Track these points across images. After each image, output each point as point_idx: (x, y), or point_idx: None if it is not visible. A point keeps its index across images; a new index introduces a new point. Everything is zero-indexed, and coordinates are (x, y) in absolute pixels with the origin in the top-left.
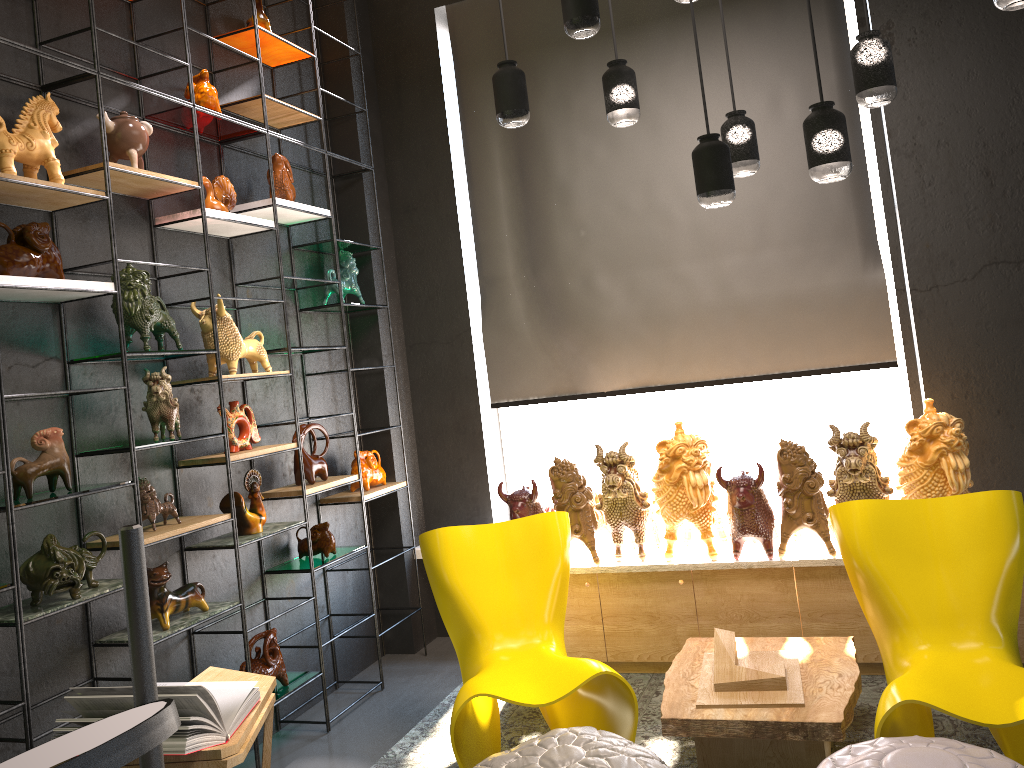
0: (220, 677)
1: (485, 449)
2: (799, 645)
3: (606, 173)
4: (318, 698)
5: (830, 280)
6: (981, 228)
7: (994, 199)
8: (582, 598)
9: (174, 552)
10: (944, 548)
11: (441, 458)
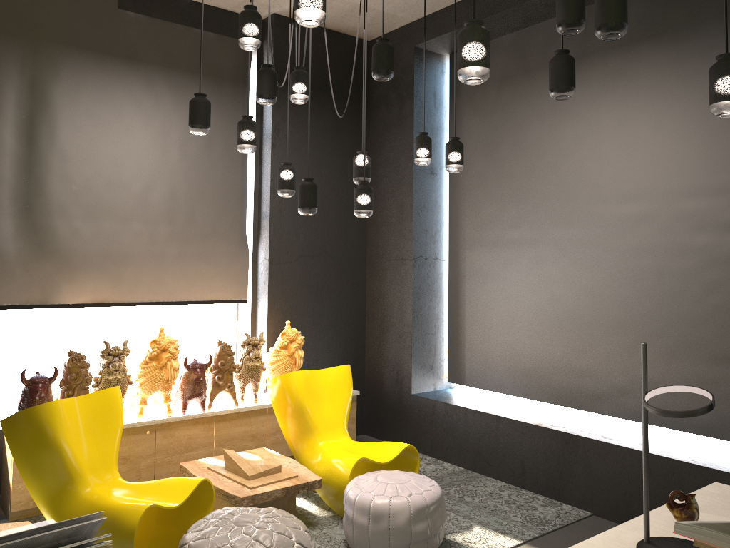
0: None
1: None
2: (247, 455)
3: (99, 150)
4: None
5: (223, 250)
6: (301, 237)
7: (307, 224)
8: None
9: None
10: (326, 393)
11: None
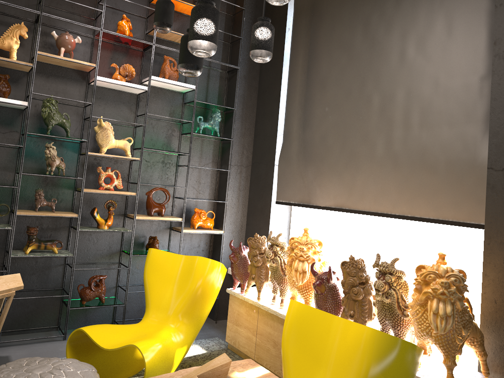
0: (12, 278)
1: (270, 225)
2: None
3: (343, 73)
4: None
5: (453, 155)
6: None
7: None
8: (251, 318)
9: (65, 226)
10: (333, 359)
11: (253, 225)
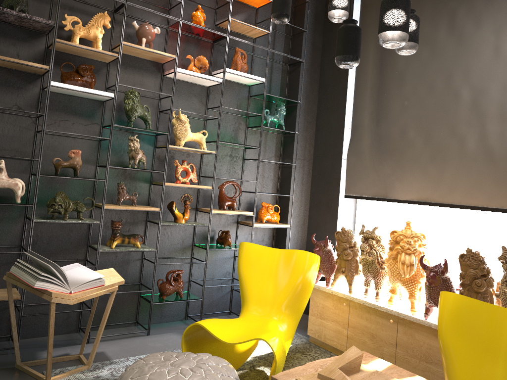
0: (108, 272)
1: (337, 219)
2: None
3: (425, 67)
4: (216, 314)
5: None
6: None
7: None
8: (340, 311)
9: (142, 220)
10: None
11: (318, 219)
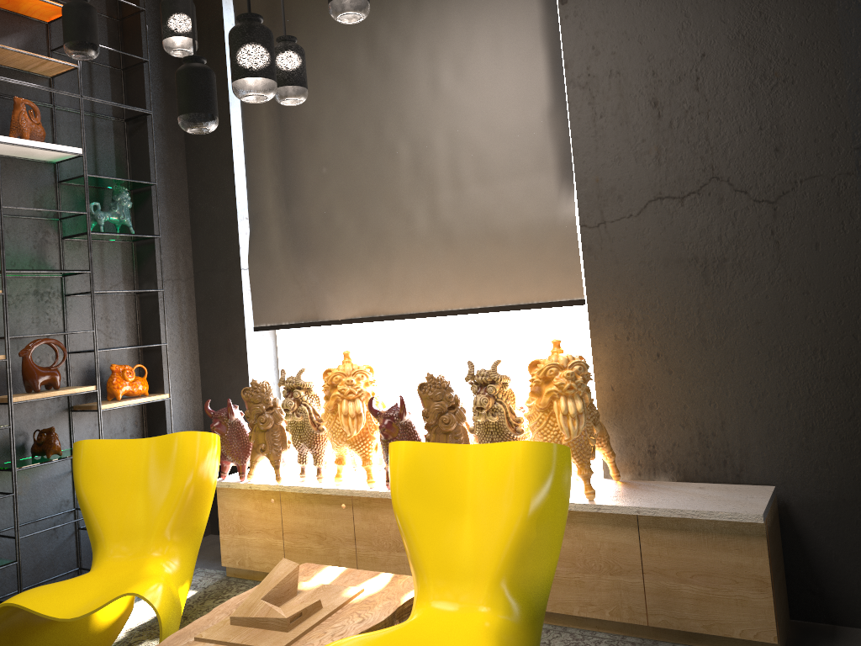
0: None
1: (249, 368)
2: (378, 583)
3: (344, 113)
4: (52, 582)
5: (526, 216)
6: (648, 161)
7: (661, 131)
8: (269, 513)
9: None
10: (476, 498)
11: (217, 374)
